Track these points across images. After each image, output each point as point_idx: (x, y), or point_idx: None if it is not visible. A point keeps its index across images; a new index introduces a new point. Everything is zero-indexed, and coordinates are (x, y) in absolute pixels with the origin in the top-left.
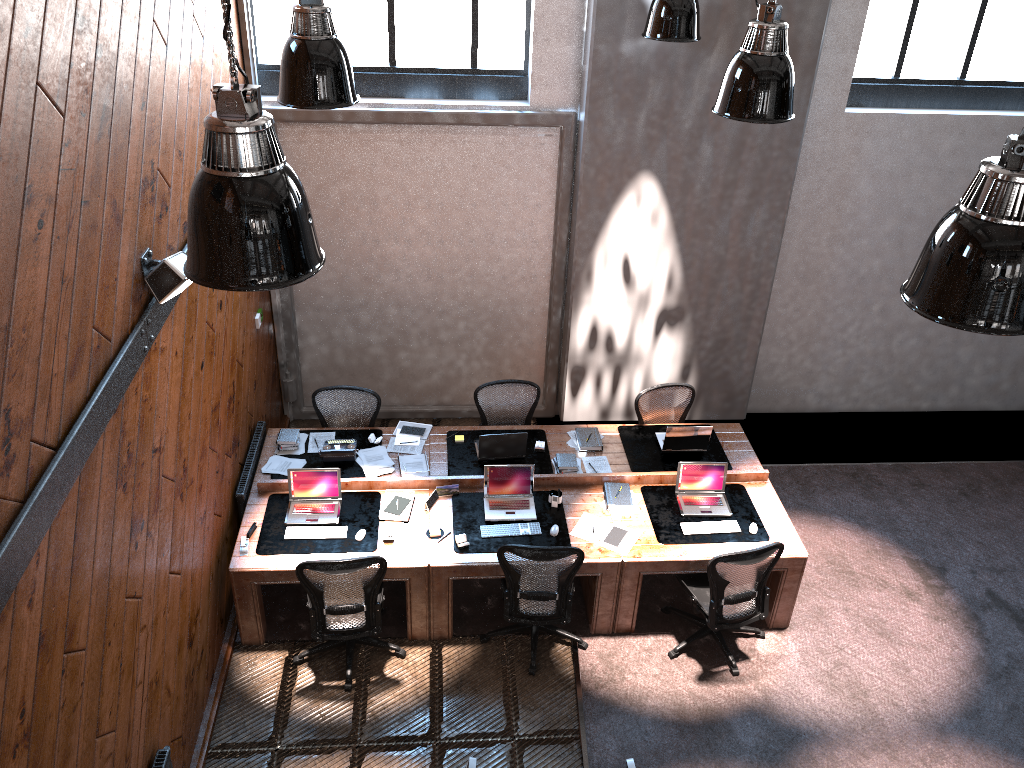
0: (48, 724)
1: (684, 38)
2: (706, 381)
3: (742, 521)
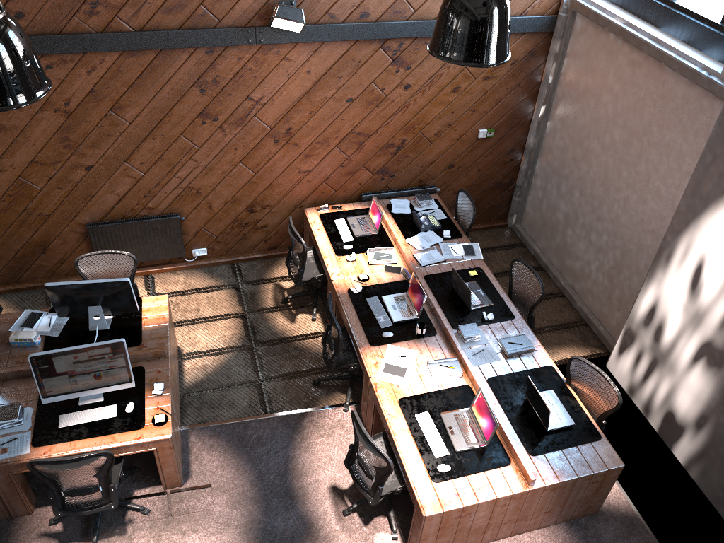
0: (85, 123)
1: None
2: (714, 450)
3: (452, 460)
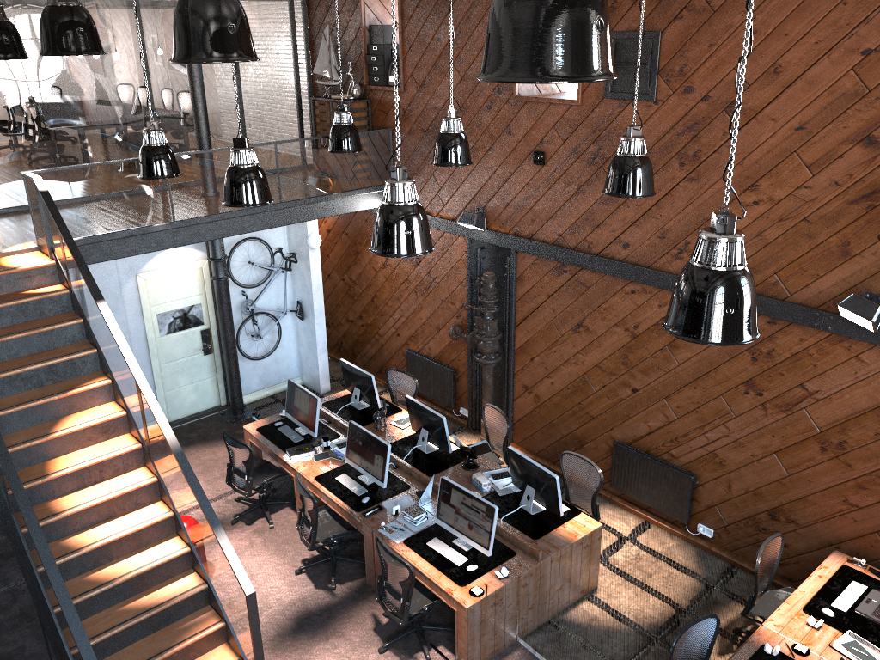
0: (643, 349)
1: None
2: None
3: None
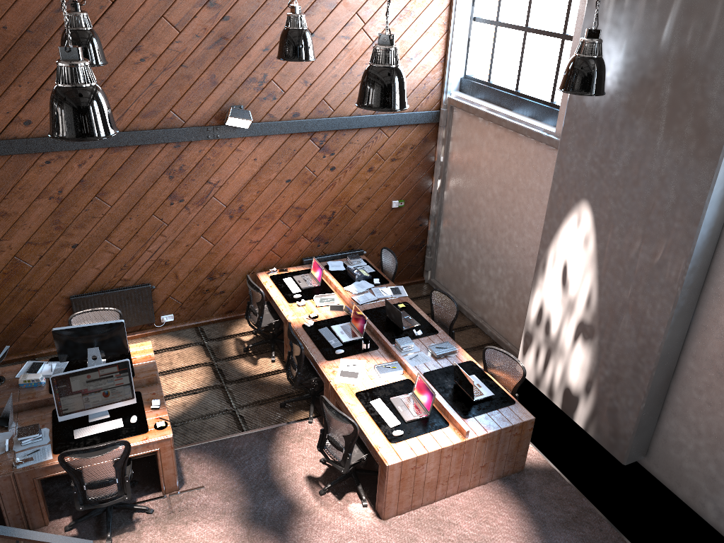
0: (74, 207)
1: (568, 90)
2: (601, 405)
3: (403, 428)
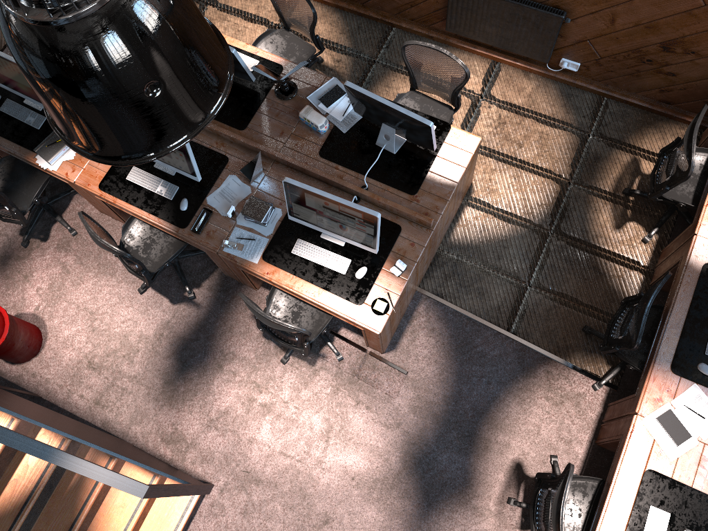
0: None
1: None
2: None
3: None
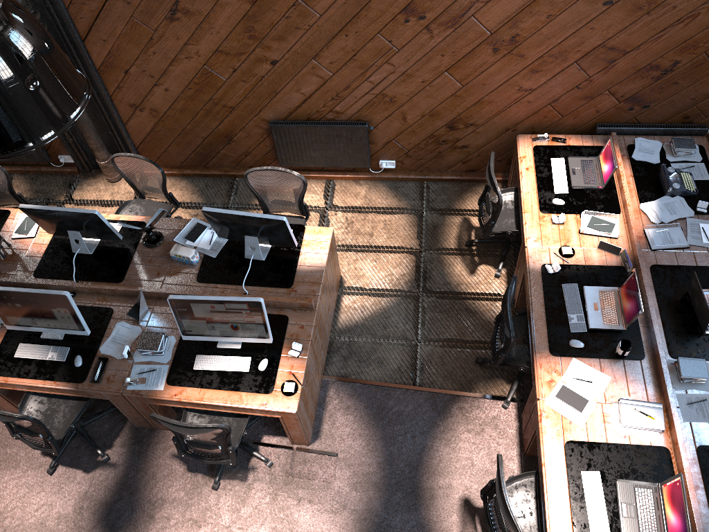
0: (271, 12)
1: None
2: None
3: None
